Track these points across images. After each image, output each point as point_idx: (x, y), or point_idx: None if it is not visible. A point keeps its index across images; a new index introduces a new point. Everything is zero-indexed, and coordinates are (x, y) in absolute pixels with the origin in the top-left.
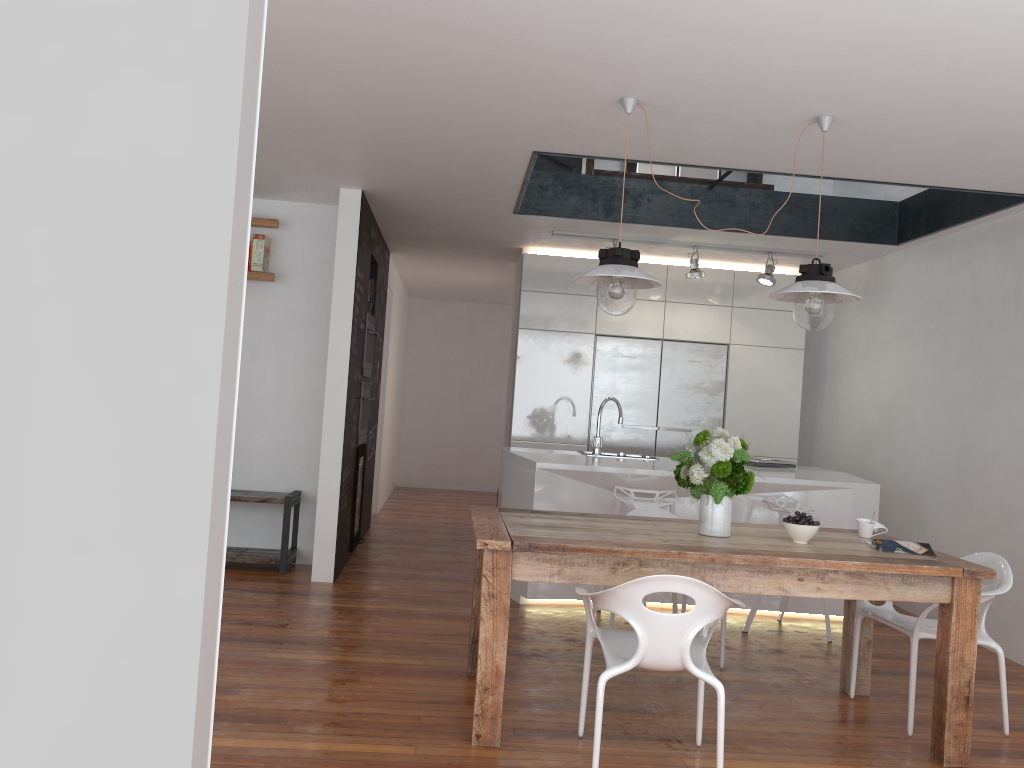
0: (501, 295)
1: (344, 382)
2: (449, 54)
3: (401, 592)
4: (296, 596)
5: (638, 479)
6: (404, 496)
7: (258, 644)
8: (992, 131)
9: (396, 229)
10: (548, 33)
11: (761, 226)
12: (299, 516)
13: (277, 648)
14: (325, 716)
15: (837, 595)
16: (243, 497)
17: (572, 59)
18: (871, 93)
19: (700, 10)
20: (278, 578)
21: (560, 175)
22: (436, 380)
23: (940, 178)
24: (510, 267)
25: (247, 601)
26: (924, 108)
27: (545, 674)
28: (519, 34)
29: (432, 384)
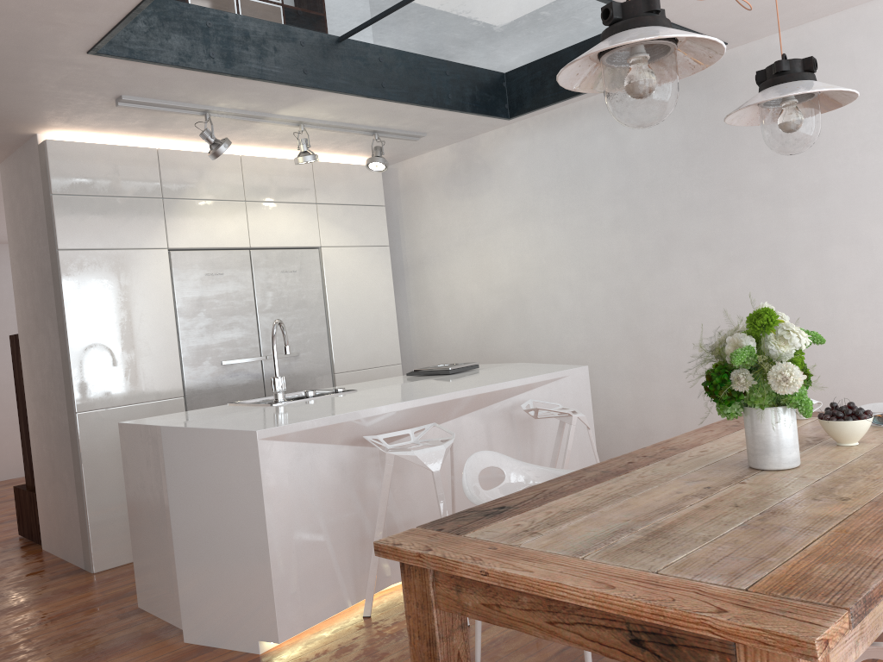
0: None
1: None
2: None
3: None
4: None
5: (383, 420)
6: None
7: None
8: None
9: None
10: None
11: (398, 92)
12: None
13: None
14: None
15: None
16: None
17: None
18: None
19: None
20: None
21: None
22: None
23: (692, 7)
24: None
25: None
26: None
27: None
28: None
29: None
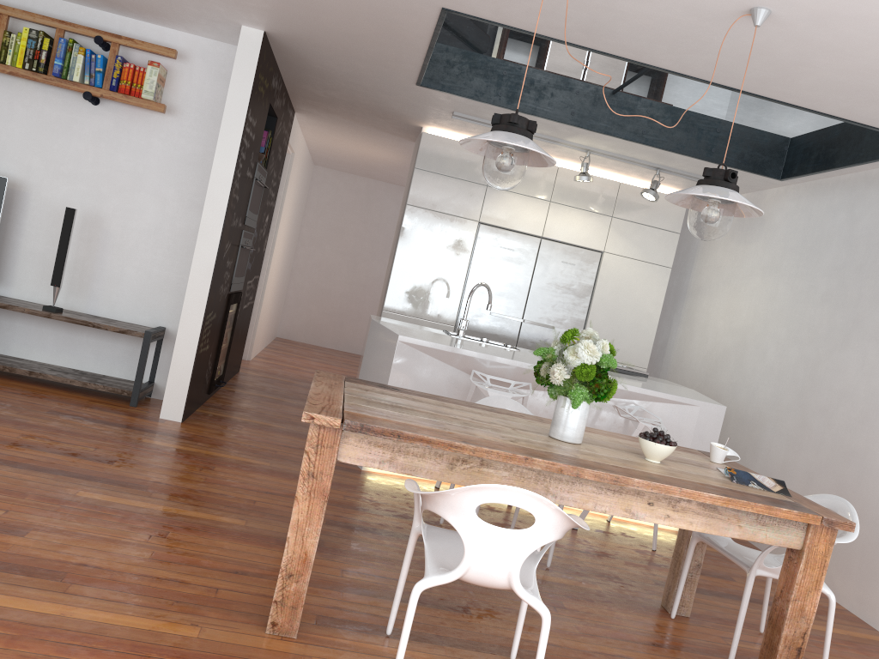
0: (399, 176)
1: (219, 226)
2: None
3: (247, 442)
4: (137, 432)
5: (496, 367)
6: (281, 347)
7: (74, 479)
8: None
9: (300, 86)
10: None
11: (656, 139)
12: (160, 352)
13: (93, 487)
14: (112, 576)
15: (686, 526)
16: (103, 325)
17: None
18: None
19: None
20: (127, 410)
21: (469, 54)
22: (328, 246)
23: (852, 109)
24: (409, 147)
25: (83, 430)
26: (871, 15)
27: (368, 553)
28: None
29: (324, 249)
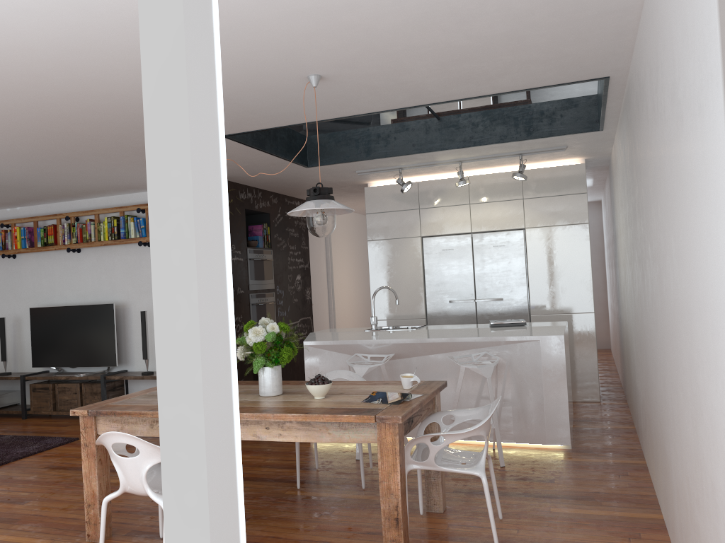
0: None
1: None
2: (52, 105)
3: None
4: None
5: (374, 347)
6: None
7: None
8: (440, 52)
9: (274, 188)
10: (60, 82)
11: (482, 139)
12: None
13: None
14: (42, 519)
15: (294, 439)
16: None
17: (105, 90)
18: (298, 57)
19: (88, 50)
20: None
21: (332, 134)
22: None
23: (497, 86)
24: None
25: None
26: (355, 54)
27: None
28: (51, 87)
29: None
